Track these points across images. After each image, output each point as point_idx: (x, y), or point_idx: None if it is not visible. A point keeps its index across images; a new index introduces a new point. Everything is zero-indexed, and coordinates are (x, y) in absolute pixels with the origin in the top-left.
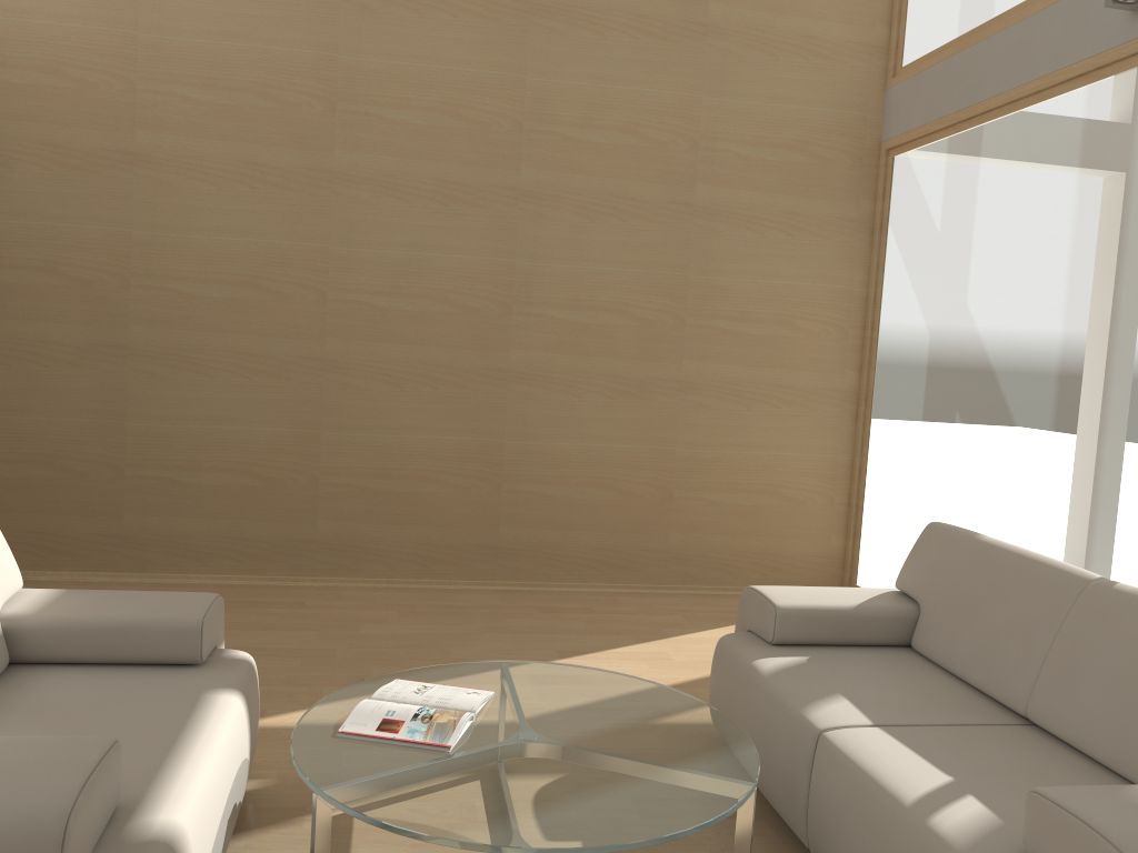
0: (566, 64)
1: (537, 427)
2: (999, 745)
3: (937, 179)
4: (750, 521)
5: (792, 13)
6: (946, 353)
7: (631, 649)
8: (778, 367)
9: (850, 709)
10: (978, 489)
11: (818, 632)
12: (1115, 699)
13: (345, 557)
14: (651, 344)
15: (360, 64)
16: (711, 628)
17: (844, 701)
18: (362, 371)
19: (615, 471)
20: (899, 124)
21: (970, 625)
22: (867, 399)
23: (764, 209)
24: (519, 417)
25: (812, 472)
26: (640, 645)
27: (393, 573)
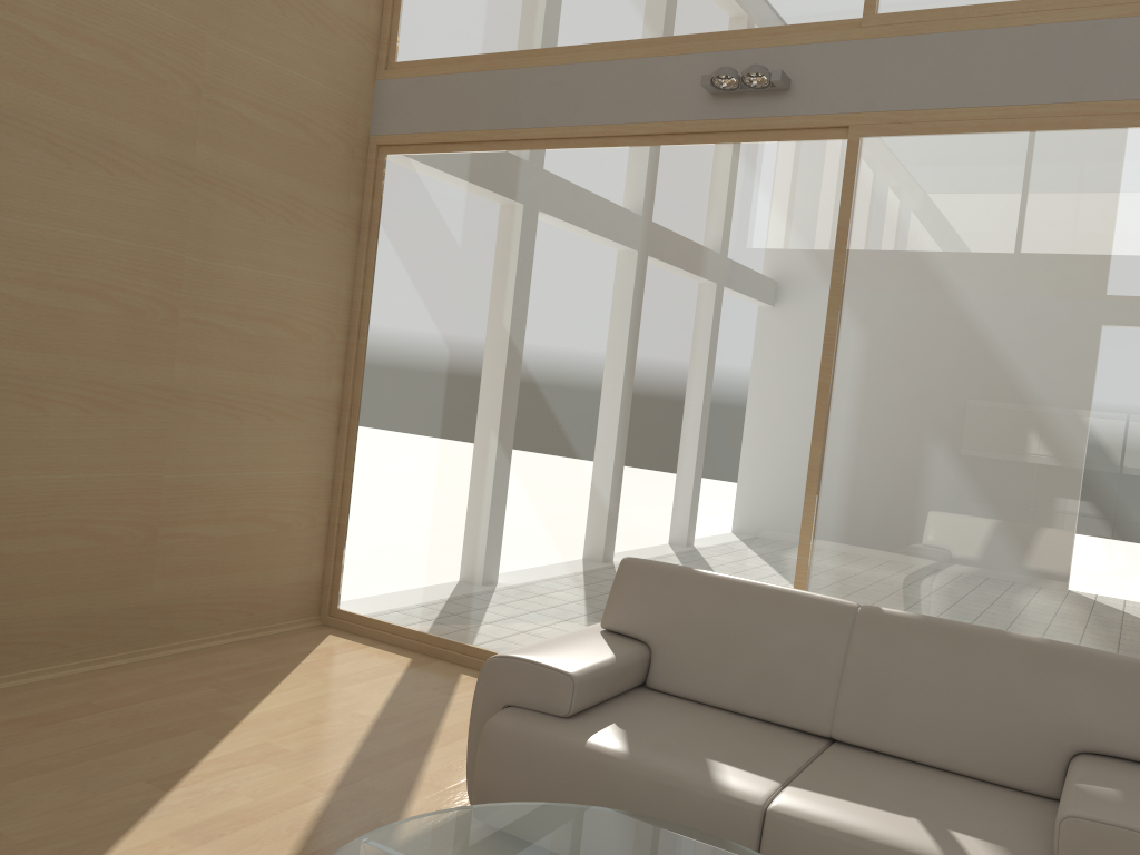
0: None
1: None
2: (865, 771)
3: (457, 192)
4: (239, 554)
5: None
6: (476, 371)
7: (226, 749)
8: (272, 373)
9: (743, 773)
10: (526, 507)
11: (598, 693)
12: (931, 708)
13: None
14: (139, 341)
15: None
16: (263, 695)
17: (725, 766)
18: None
19: (89, 510)
20: (400, 123)
21: (734, 659)
22: (352, 409)
23: (265, 187)
24: None
25: (299, 491)
26: (228, 741)
27: None
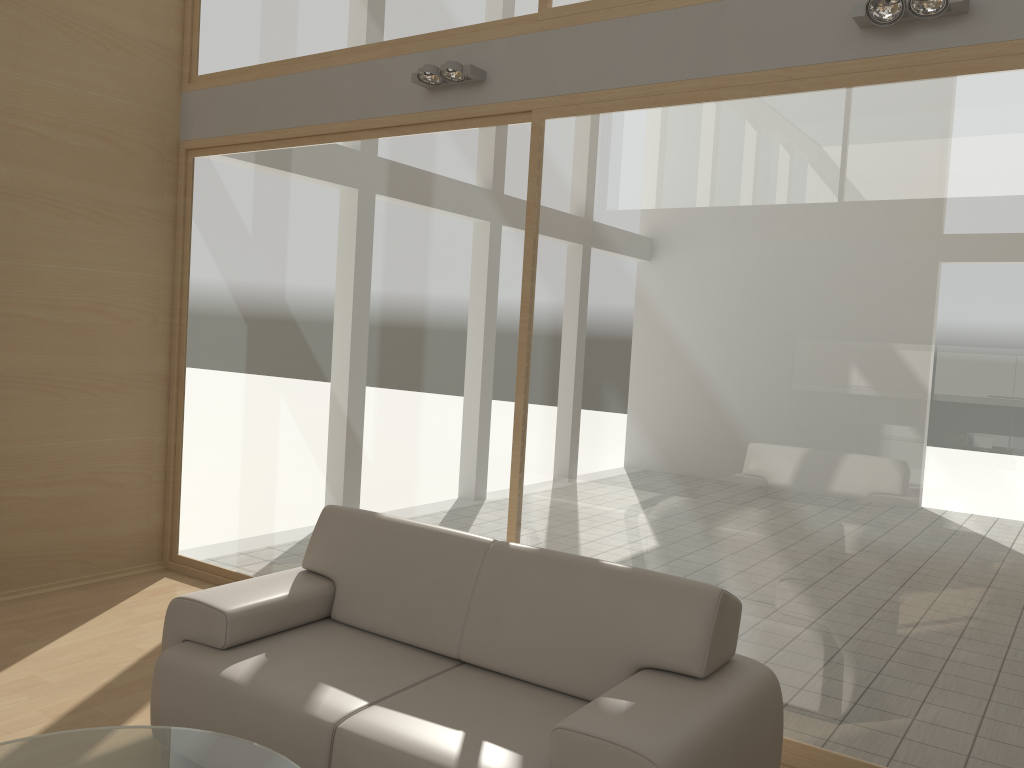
0: None
1: None
2: (462, 690)
3: (246, 187)
4: (72, 512)
5: None
6: (267, 343)
7: None
8: (93, 354)
9: (342, 694)
10: (309, 460)
11: (262, 627)
12: (532, 632)
13: None
14: None
15: None
16: (63, 633)
17: (330, 689)
18: None
19: None
20: (201, 129)
21: (393, 592)
22: (179, 381)
23: (71, 194)
24: None
25: (131, 455)
26: (0, 676)
27: None
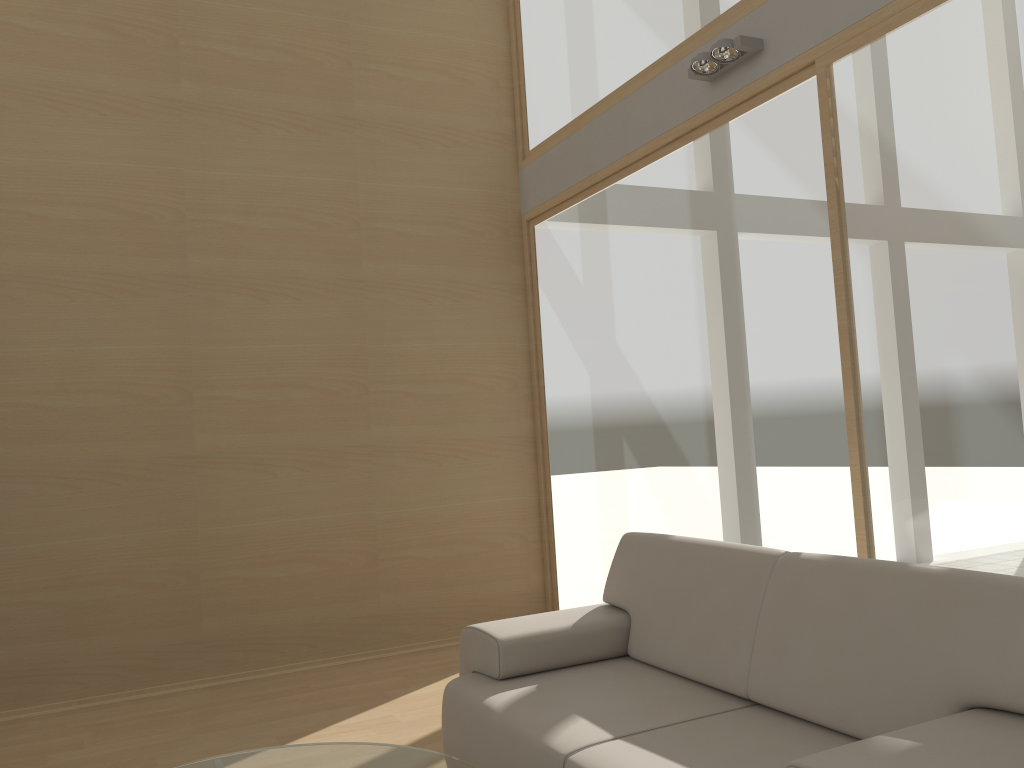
0: (223, 157)
1: (232, 509)
2: (734, 731)
3: (574, 240)
4: (455, 571)
5: (430, 108)
6: (606, 388)
7: (356, 719)
8: (460, 421)
9: (589, 726)
10: (653, 503)
11: (542, 658)
12: (825, 661)
13: (26, 683)
14: (339, 414)
15: (3, 163)
16: (433, 681)
17: (581, 720)
18: (31, 476)
19: (317, 543)
20: (535, 198)
21: (680, 622)
22: (543, 441)
23: (428, 279)
24: (212, 502)
25: (505, 515)
26: (365, 713)
27: (86, 691)
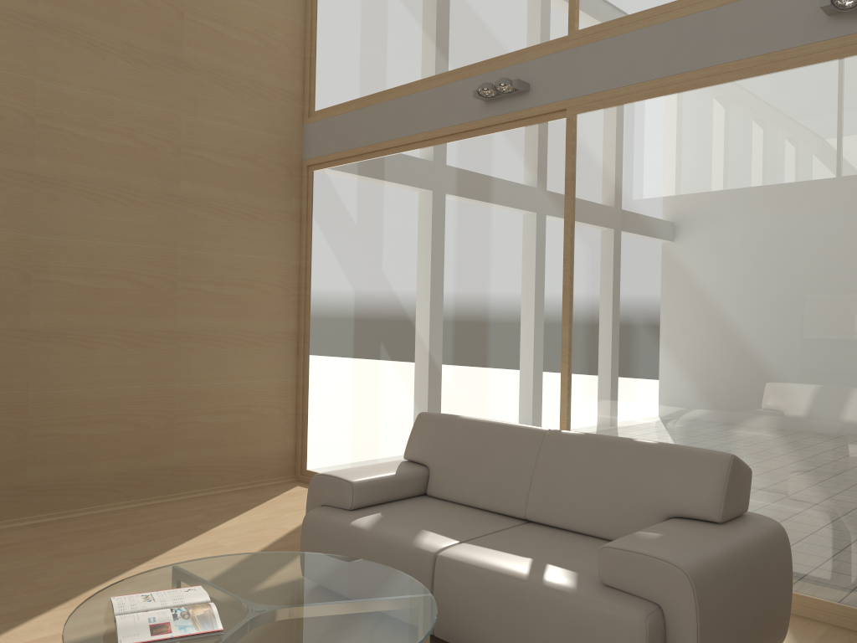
0: (72, 75)
1: (58, 377)
2: (529, 536)
3: (351, 188)
4: (232, 434)
5: (242, 63)
6: (369, 304)
7: (187, 545)
8: (245, 317)
9: (439, 536)
10: (403, 391)
11: (378, 495)
12: (582, 494)
13: None
14: (152, 304)
15: None
16: (230, 518)
17: (430, 533)
18: None
19: (127, 408)
20: (318, 149)
21: (473, 472)
22: (305, 337)
23: (230, 202)
24: (42, 369)
25: (272, 393)
26: (191, 541)
27: None
